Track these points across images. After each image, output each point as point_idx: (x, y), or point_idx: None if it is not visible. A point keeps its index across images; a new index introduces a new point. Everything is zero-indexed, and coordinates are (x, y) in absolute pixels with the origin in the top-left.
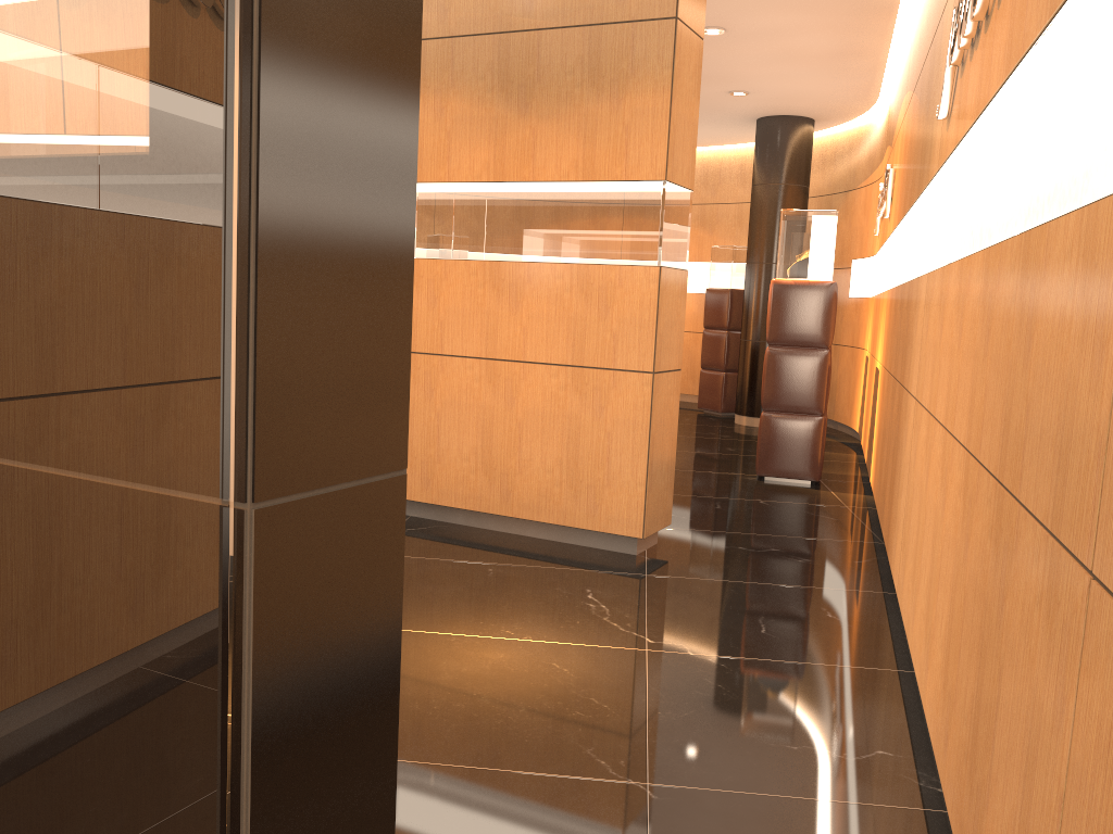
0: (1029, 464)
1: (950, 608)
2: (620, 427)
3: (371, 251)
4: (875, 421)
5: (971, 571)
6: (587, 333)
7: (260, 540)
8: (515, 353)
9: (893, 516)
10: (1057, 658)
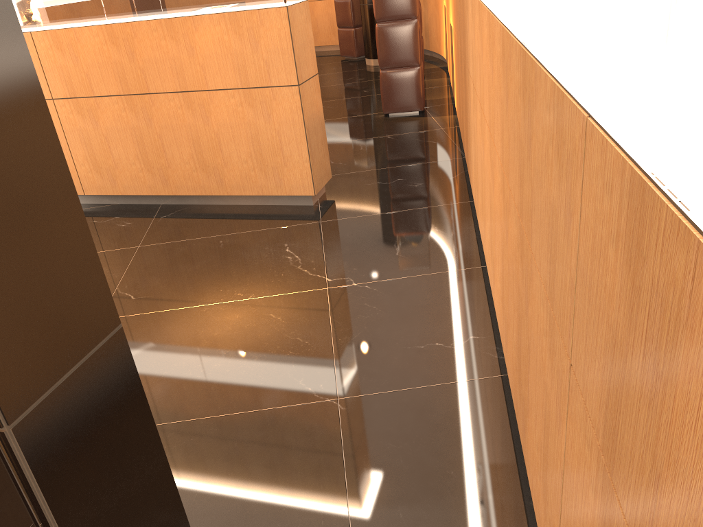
0: (535, 233)
1: (502, 263)
2: (284, 126)
3: (35, 204)
4: (454, 65)
5: (510, 256)
6: (247, 64)
7: (24, 442)
8: (201, 85)
9: (469, 151)
10: (556, 386)
